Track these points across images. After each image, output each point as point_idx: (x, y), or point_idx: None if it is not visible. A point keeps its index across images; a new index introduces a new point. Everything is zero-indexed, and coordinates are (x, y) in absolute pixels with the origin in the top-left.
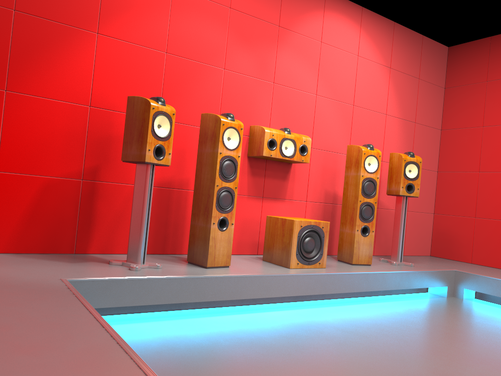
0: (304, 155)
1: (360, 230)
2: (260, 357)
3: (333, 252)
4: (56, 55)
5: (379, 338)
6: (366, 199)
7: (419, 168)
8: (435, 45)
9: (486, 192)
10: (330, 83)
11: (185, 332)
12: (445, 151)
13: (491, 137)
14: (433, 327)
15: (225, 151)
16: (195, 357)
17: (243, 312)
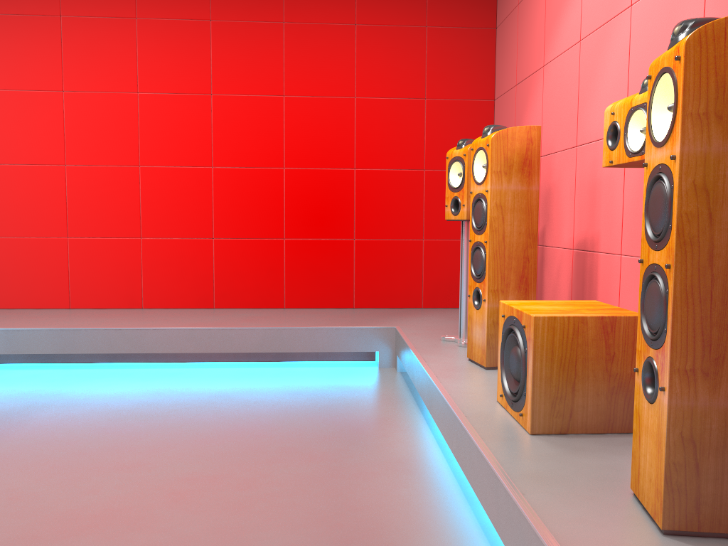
0: None
1: (641, 374)
2: (281, 406)
3: None
4: (528, 112)
5: (267, 479)
6: (652, 252)
7: None
8: None
9: None
10: None
11: (369, 394)
12: None
13: None
14: None
15: (475, 187)
16: (305, 389)
17: (435, 427)
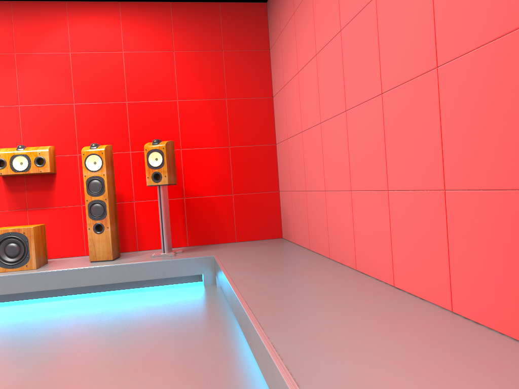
0: (41, 166)
1: (92, 228)
2: None
3: (128, 249)
4: None
5: None
6: (94, 197)
7: (163, 154)
8: (242, 7)
9: (291, 160)
10: (89, 88)
11: None
12: (276, 119)
13: (287, 97)
14: (49, 320)
15: None
16: None
17: None
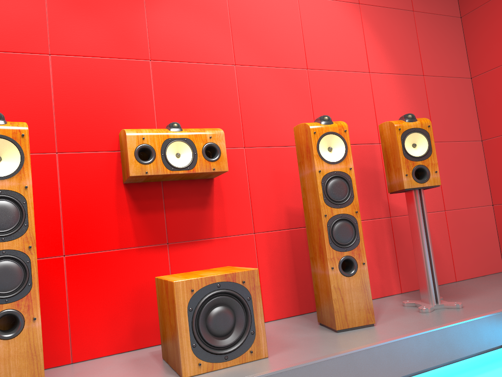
0: (214, 160)
1: (338, 267)
2: None
3: None
4: None
5: None
6: (336, 209)
7: (429, 136)
8: None
9: None
10: (256, 43)
11: None
12: (485, 106)
13: None
14: None
15: None
16: None
17: None
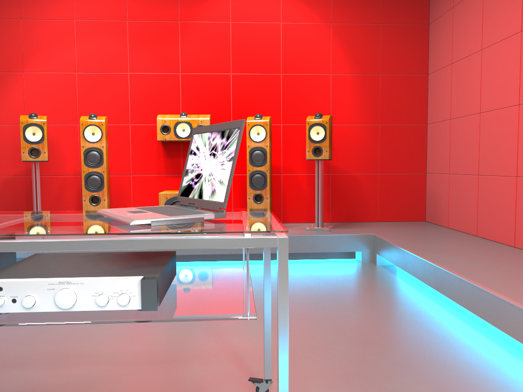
0: None
1: (252, 198)
2: None
3: None
4: None
5: None
6: (255, 167)
7: (326, 129)
8: None
9: (455, 142)
10: (247, 58)
11: None
12: (431, 98)
13: (456, 75)
14: None
15: (88, 144)
16: None
17: None
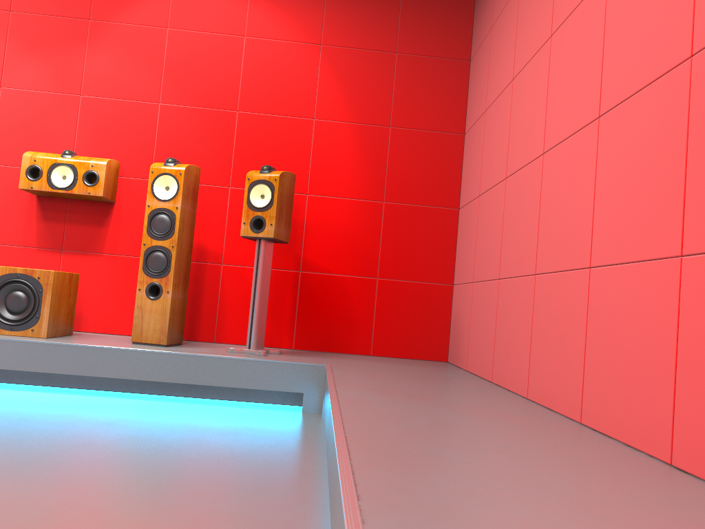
0: (91, 185)
1: (145, 290)
2: None
3: (201, 337)
4: None
5: None
6: (156, 241)
7: (274, 189)
8: None
9: (481, 230)
10: (186, 83)
11: None
12: (465, 169)
13: (488, 126)
14: (26, 418)
15: None
16: None
17: None
